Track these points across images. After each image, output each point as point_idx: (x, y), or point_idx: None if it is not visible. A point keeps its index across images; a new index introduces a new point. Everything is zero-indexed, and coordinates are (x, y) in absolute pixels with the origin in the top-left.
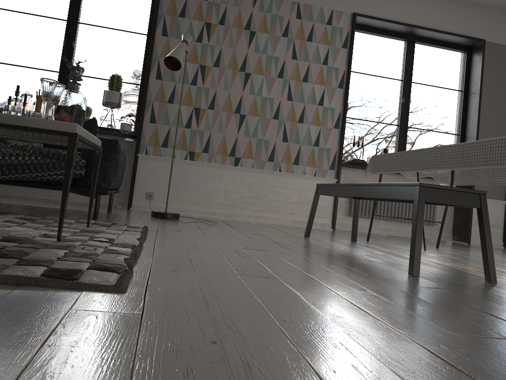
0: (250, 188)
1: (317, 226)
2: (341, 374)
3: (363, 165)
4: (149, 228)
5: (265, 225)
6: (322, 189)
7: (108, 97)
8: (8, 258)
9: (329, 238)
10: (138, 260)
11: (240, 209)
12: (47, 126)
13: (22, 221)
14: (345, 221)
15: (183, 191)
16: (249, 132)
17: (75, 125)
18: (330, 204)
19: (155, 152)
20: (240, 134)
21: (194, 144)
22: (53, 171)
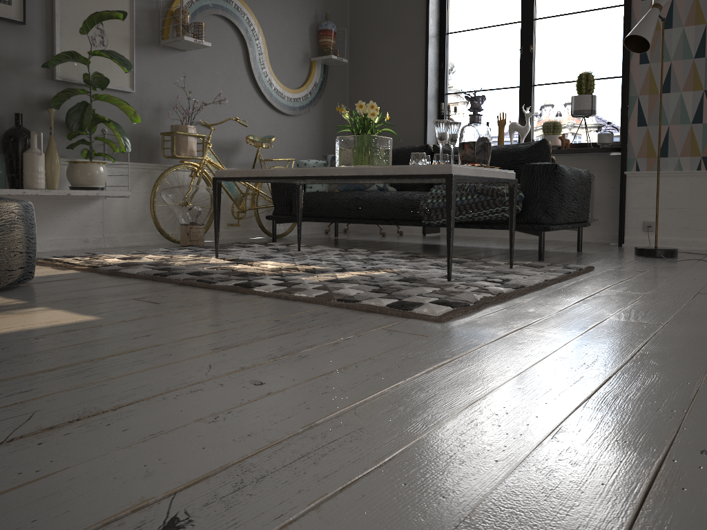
0: None
1: None
2: (522, 390)
3: None
4: (597, 269)
5: None
6: None
7: (577, 104)
8: (382, 293)
9: None
10: (510, 299)
11: None
12: (427, 172)
13: None
14: None
15: (699, 216)
16: None
17: (450, 166)
18: None
19: (650, 165)
20: None
21: None
22: (487, 209)
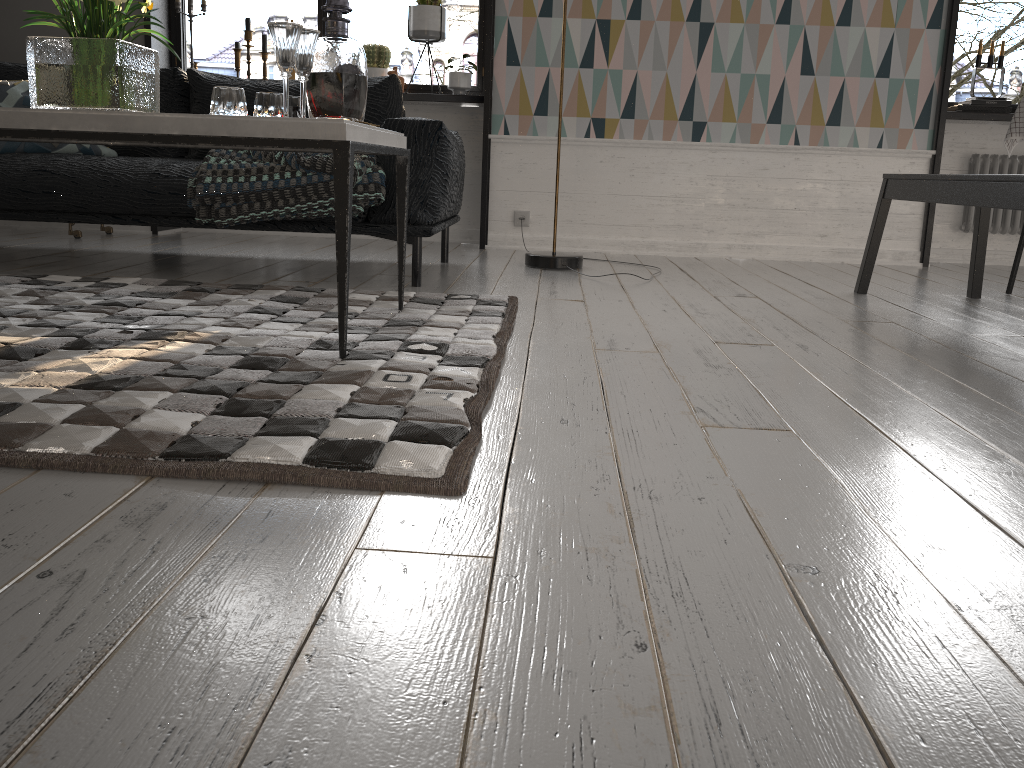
0: (730, 186)
1: (886, 260)
2: (940, 749)
3: (1001, 110)
4: (520, 301)
5: (765, 267)
6: (897, 187)
7: (419, 20)
8: (249, 415)
9: (915, 293)
10: (494, 395)
11: (710, 232)
12: (290, 133)
13: (283, 306)
14: (952, 243)
15: (586, 204)
16: (723, 61)
17: (342, 124)
18: (916, 208)
19: (524, 127)
20: (703, 68)
21: (603, 102)
22: (326, 198)
